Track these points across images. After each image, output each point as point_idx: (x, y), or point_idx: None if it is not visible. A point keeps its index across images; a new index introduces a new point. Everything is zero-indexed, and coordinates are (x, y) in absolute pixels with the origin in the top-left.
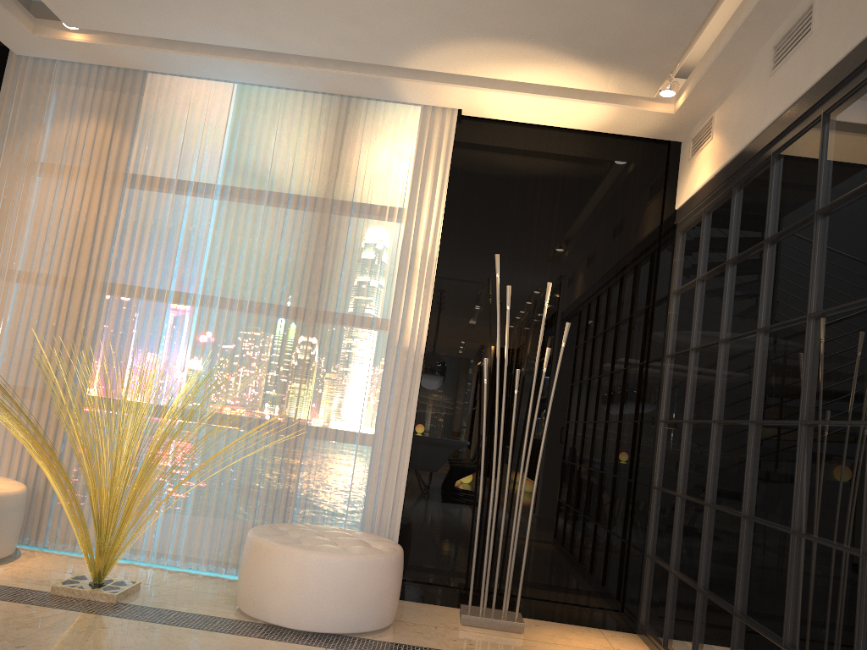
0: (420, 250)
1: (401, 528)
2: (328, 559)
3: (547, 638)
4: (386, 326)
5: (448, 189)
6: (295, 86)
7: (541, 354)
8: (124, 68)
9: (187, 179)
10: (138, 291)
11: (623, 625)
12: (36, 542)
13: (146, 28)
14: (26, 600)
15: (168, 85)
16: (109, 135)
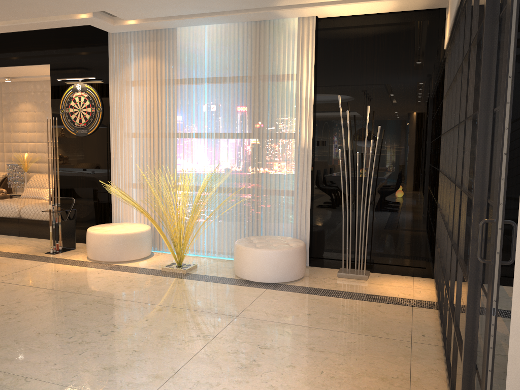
0: (304, 96)
1: (311, 234)
2: (265, 252)
3: (379, 282)
4: (292, 138)
5: (316, 60)
6: (232, 22)
7: (373, 142)
8: (155, 29)
9: (191, 79)
10: (180, 136)
11: (426, 274)
12: (160, 249)
13: (157, 14)
14: (152, 273)
15: (176, 33)
16: (155, 64)
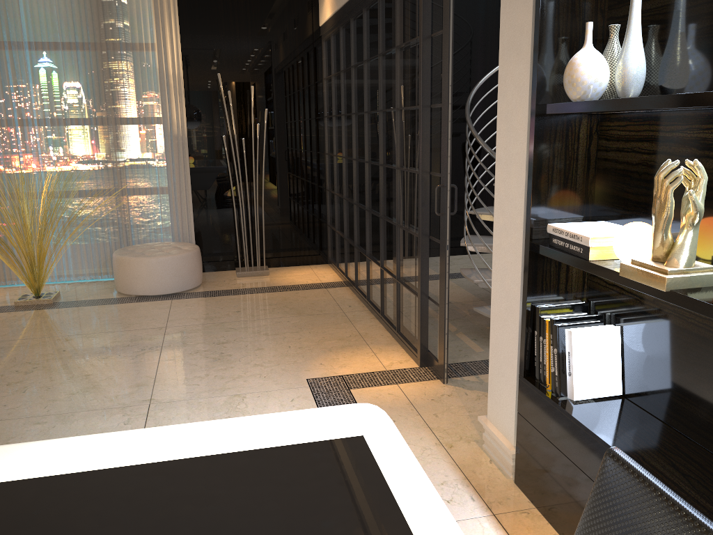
0: (171, 73)
1: (195, 236)
2: (162, 259)
3: (281, 275)
4: (161, 123)
5: (180, 28)
6: None
7: (255, 125)
8: None
9: (2, 43)
10: None
11: (321, 261)
12: None
13: None
14: (5, 311)
15: None
16: None
